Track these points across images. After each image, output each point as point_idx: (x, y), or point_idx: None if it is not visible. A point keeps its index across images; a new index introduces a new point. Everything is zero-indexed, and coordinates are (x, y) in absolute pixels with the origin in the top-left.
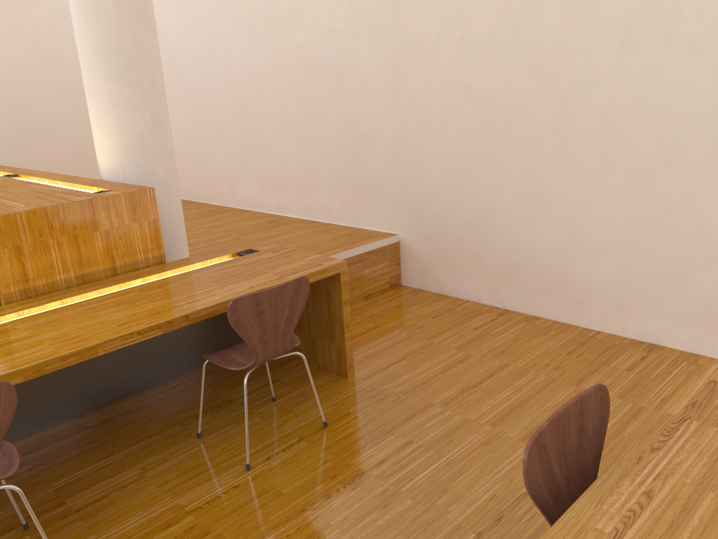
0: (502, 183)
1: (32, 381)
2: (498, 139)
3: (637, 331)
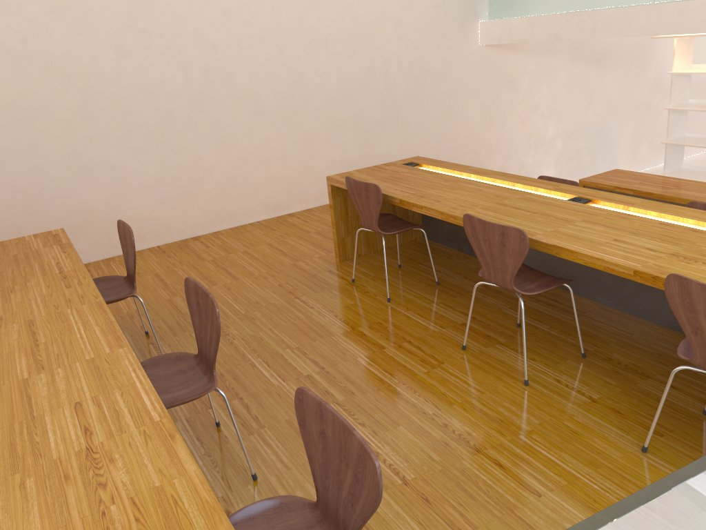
0: (47, 166)
1: None
2: (32, 131)
3: (180, 234)
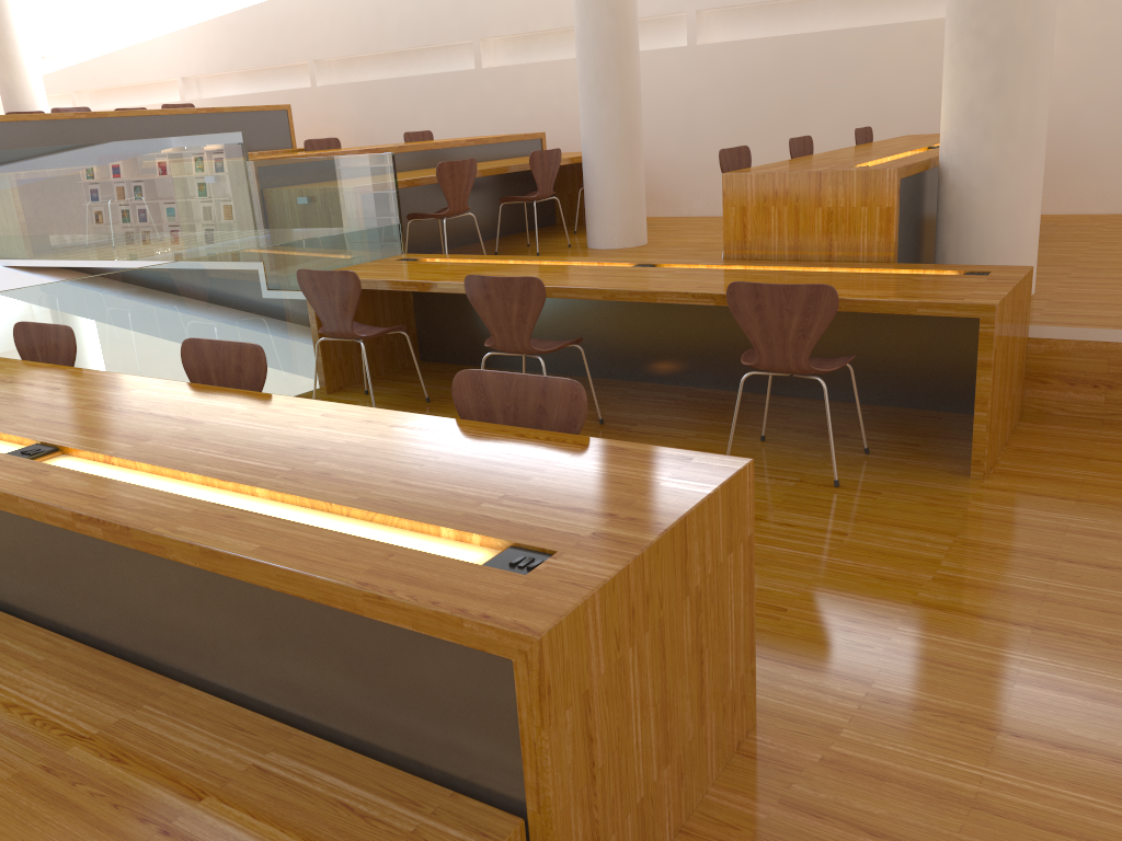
0: None
1: (724, 339)
2: None
3: None
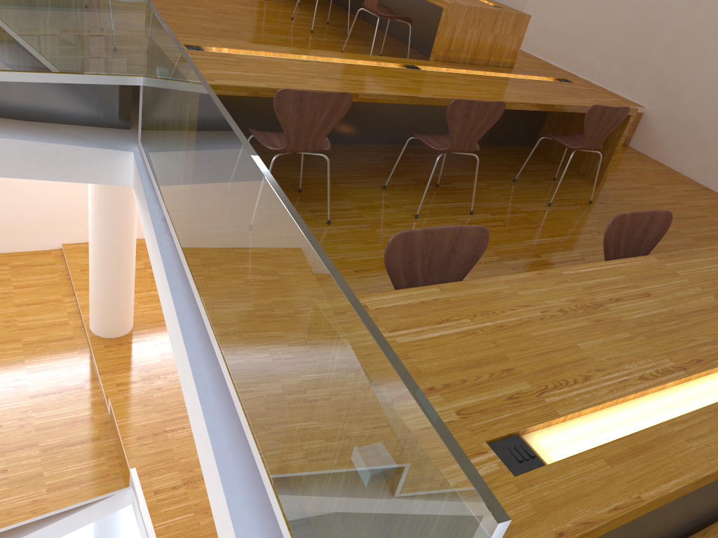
0: None
1: (426, 113)
2: None
3: None
